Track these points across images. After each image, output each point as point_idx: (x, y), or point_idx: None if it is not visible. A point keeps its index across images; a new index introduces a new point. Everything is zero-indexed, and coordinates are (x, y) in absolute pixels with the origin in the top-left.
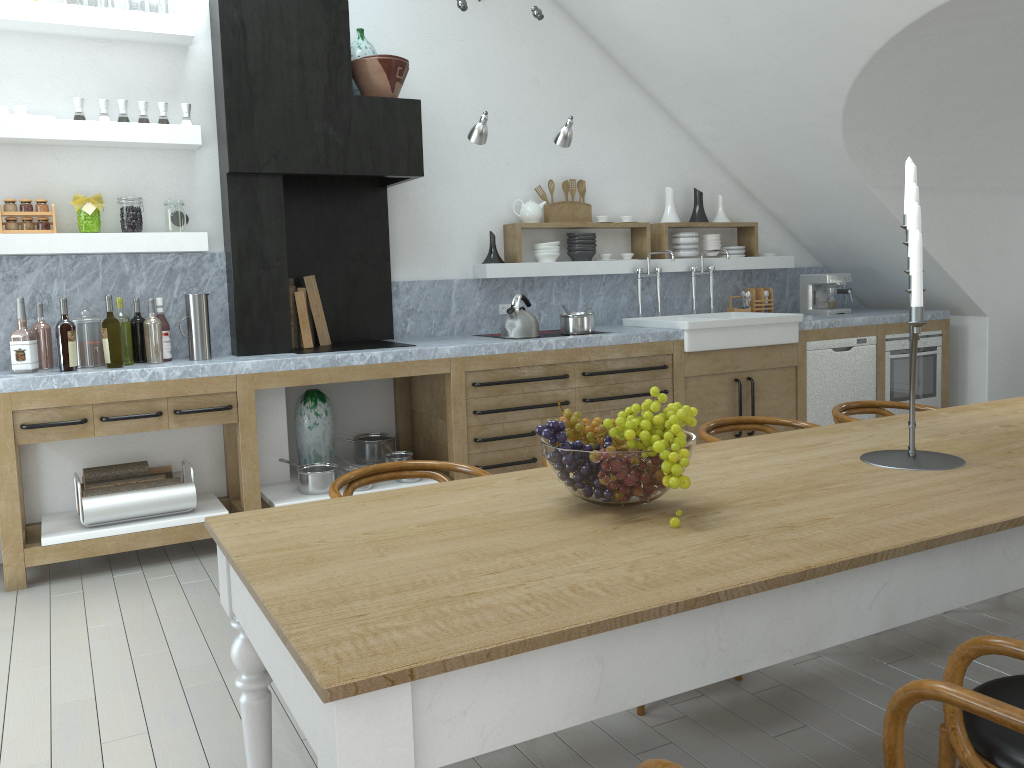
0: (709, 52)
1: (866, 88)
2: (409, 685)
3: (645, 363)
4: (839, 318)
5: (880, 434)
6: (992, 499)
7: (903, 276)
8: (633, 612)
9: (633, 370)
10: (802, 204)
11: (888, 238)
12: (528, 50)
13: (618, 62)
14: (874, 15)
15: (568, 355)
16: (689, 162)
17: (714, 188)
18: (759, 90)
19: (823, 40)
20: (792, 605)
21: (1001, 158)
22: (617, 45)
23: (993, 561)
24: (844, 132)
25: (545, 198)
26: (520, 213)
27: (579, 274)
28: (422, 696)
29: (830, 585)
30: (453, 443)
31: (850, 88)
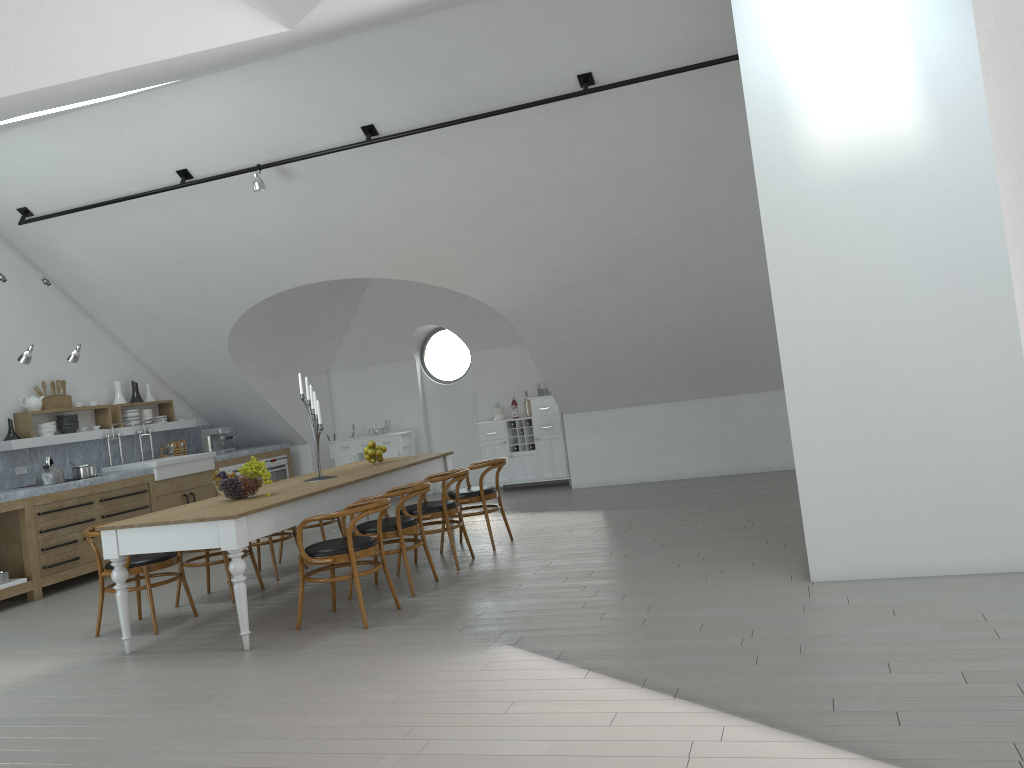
0: (148, 302)
1: (241, 324)
2: (245, 517)
3: (134, 490)
4: (234, 452)
5: (303, 478)
6: (350, 478)
7: (261, 425)
8: (283, 500)
9: (130, 494)
10: (199, 386)
11: (253, 403)
12: (20, 297)
13: (77, 303)
14: (248, 293)
15: (91, 489)
16: (125, 364)
17: (142, 379)
18: (178, 323)
19: (220, 302)
20: (311, 504)
21: (305, 355)
22: (79, 294)
23: (354, 494)
24: (229, 346)
25: (41, 393)
26: (27, 404)
27: (71, 441)
28: (246, 522)
29: (318, 499)
30: (30, 553)
31: (234, 325)
